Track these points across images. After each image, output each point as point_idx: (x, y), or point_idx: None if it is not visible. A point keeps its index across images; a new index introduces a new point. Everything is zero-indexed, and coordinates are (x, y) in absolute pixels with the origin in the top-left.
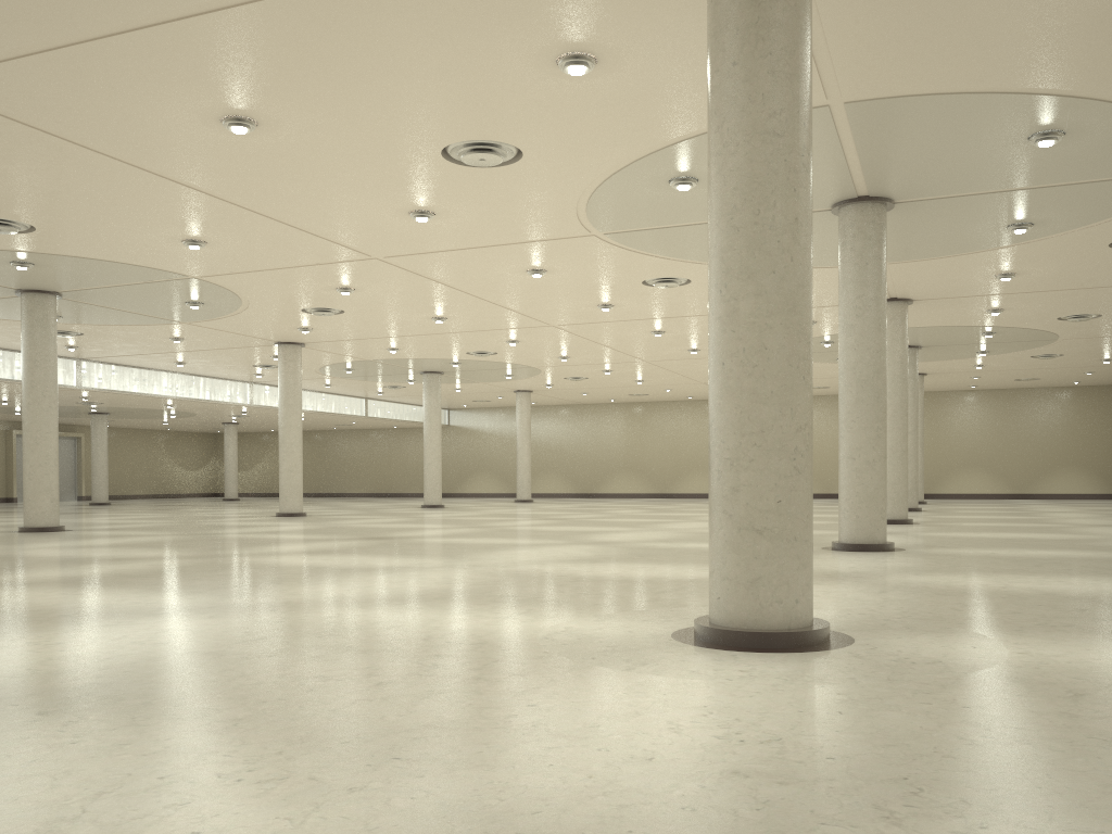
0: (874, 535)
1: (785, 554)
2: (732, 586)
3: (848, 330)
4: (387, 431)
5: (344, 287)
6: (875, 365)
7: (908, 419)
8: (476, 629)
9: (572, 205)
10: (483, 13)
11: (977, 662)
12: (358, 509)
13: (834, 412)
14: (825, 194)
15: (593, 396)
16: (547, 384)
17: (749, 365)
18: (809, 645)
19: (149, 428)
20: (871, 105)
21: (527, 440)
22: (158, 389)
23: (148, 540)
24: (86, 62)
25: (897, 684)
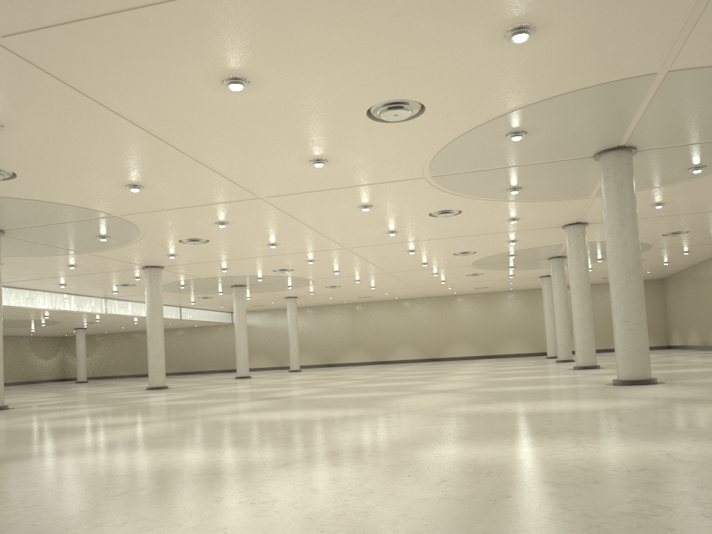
0: (646, 373)
1: None
2: None
3: (616, 235)
4: (188, 329)
5: (222, 221)
6: (636, 258)
7: (562, 303)
8: (593, 457)
9: (427, 154)
10: None
11: None
12: (194, 382)
13: (487, 303)
14: (598, 145)
15: (334, 299)
16: (311, 292)
17: None
18: None
19: (16, 335)
20: (684, 74)
21: (295, 330)
22: (42, 304)
23: (95, 410)
24: (148, 23)
25: None
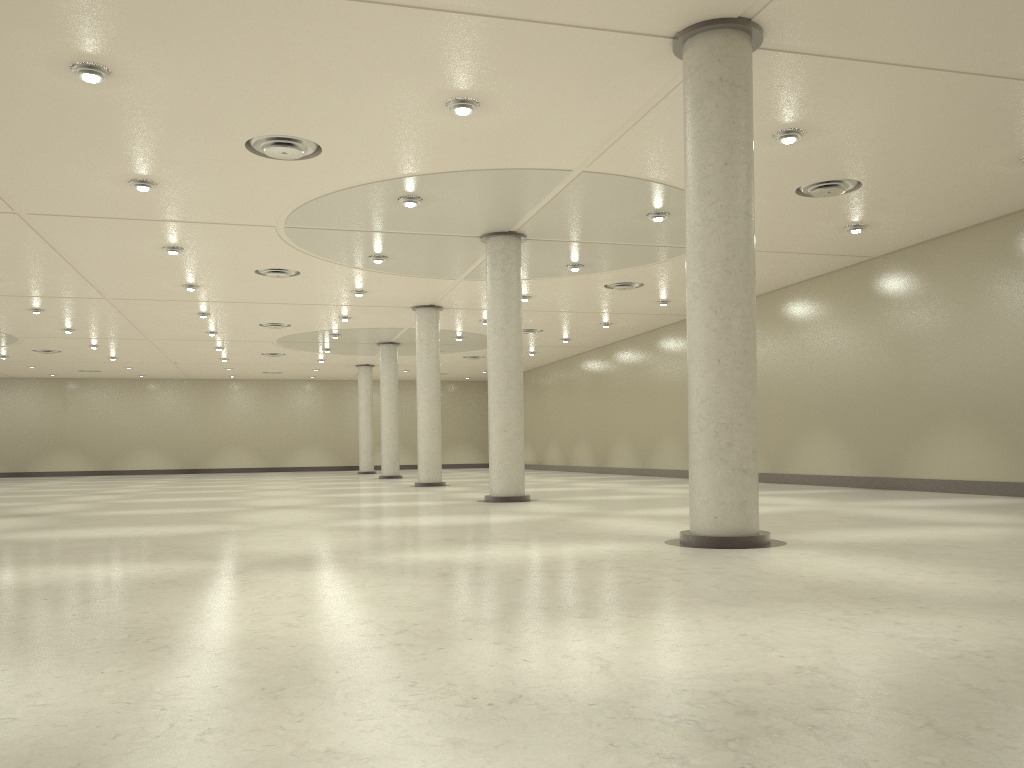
0: (521, 489)
1: (755, 485)
2: (728, 508)
3: (500, 332)
4: None
5: None
6: (519, 360)
7: (392, 403)
8: (552, 555)
9: (295, 201)
10: (449, 56)
11: (867, 541)
12: None
13: (277, 394)
14: (491, 226)
15: (36, 370)
16: (3, 356)
17: (738, 362)
18: (770, 542)
19: None
20: (595, 176)
21: None
22: None
23: None
24: None
25: (885, 551)
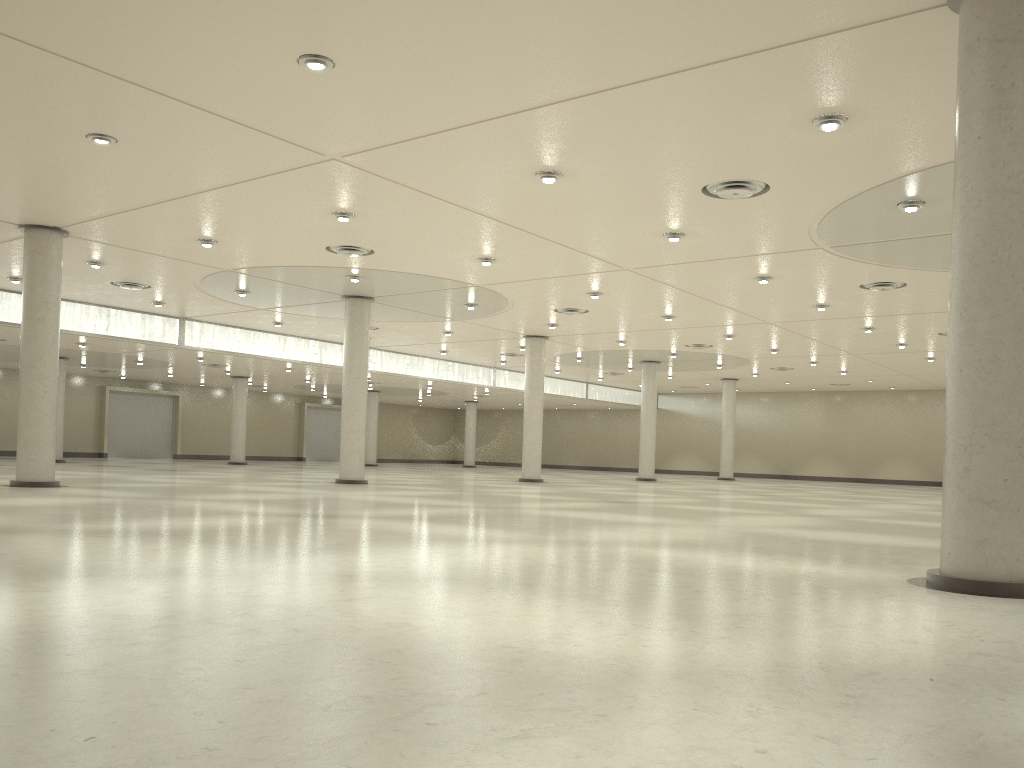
0: None
1: (1009, 521)
2: (961, 545)
3: None
4: (601, 412)
5: (594, 292)
6: None
7: None
8: (745, 566)
9: (805, 225)
10: (759, 92)
11: None
12: (582, 479)
13: None
14: None
15: (795, 385)
16: (753, 374)
17: (983, 372)
18: None
19: (404, 404)
20: None
21: (731, 423)
22: (423, 372)
23: (437, 493)
24: (453, 141)
25: None
